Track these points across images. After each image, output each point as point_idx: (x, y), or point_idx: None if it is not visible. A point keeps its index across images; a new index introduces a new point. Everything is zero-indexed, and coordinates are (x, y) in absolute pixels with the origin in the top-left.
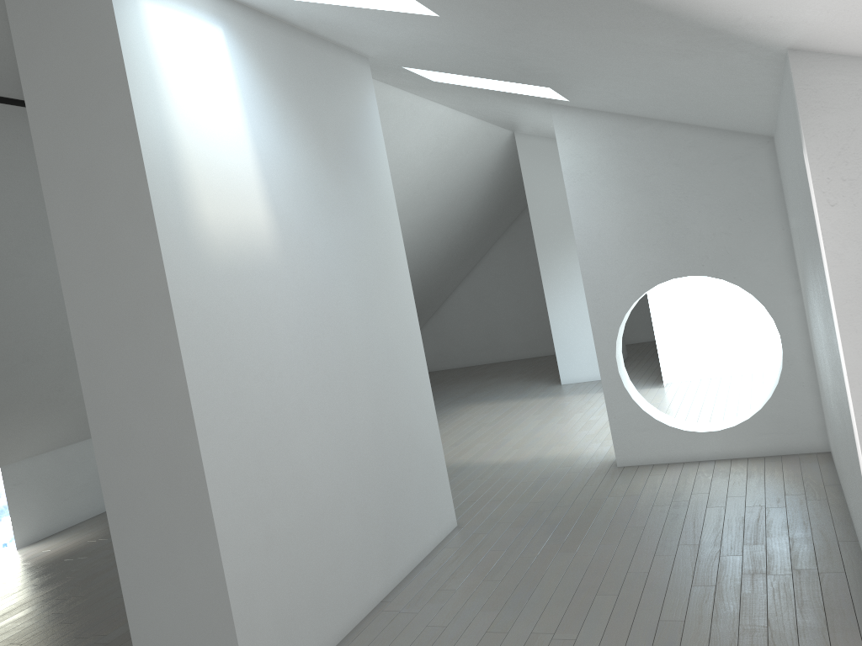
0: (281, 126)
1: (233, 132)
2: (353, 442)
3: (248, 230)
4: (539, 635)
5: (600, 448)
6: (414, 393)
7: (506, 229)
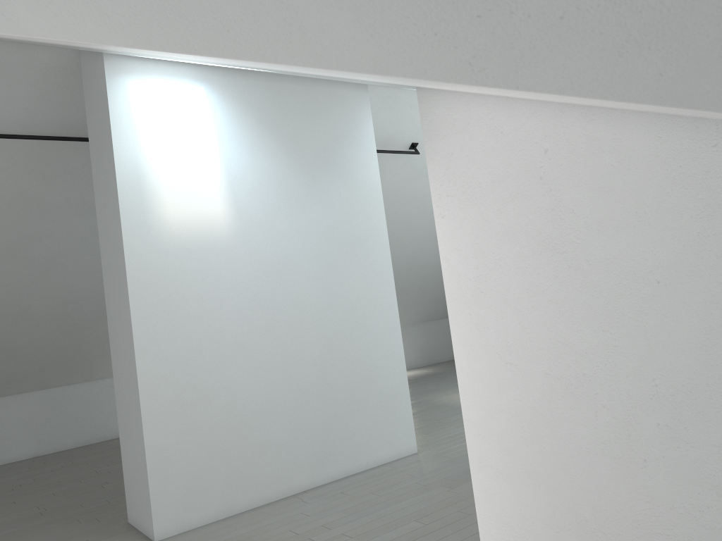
0: (253, 147)
1: (202, 156)
2: (292, 372)
3: (206, 221)
4: (343, 536)
5: None
6: (378, 342)
7: None
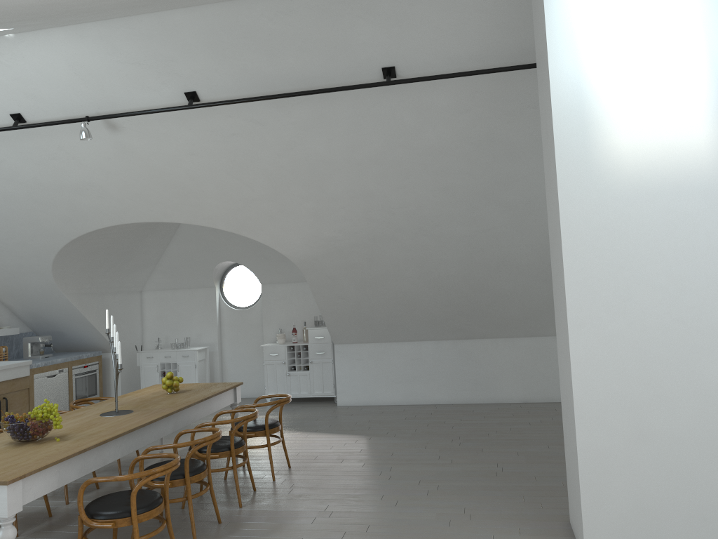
0: None
1: (675, 58)
2: None
3: (677, 152)
4: None
5: None
6: None
7: None
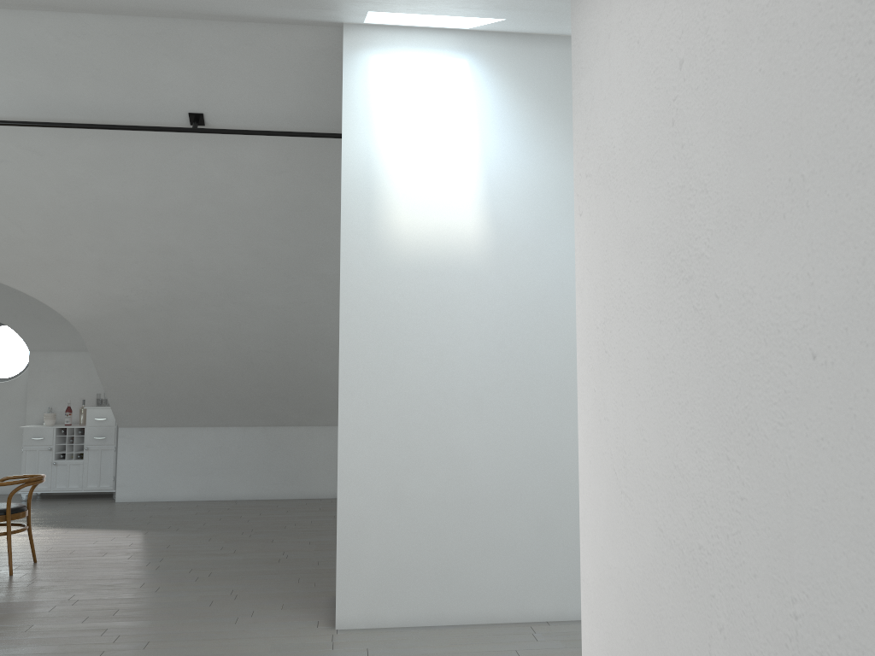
0: (528, 139)
1: (454, 150)
2: (550, 453)
3: (449, 235)
4: None
5: None
6: None
7: None
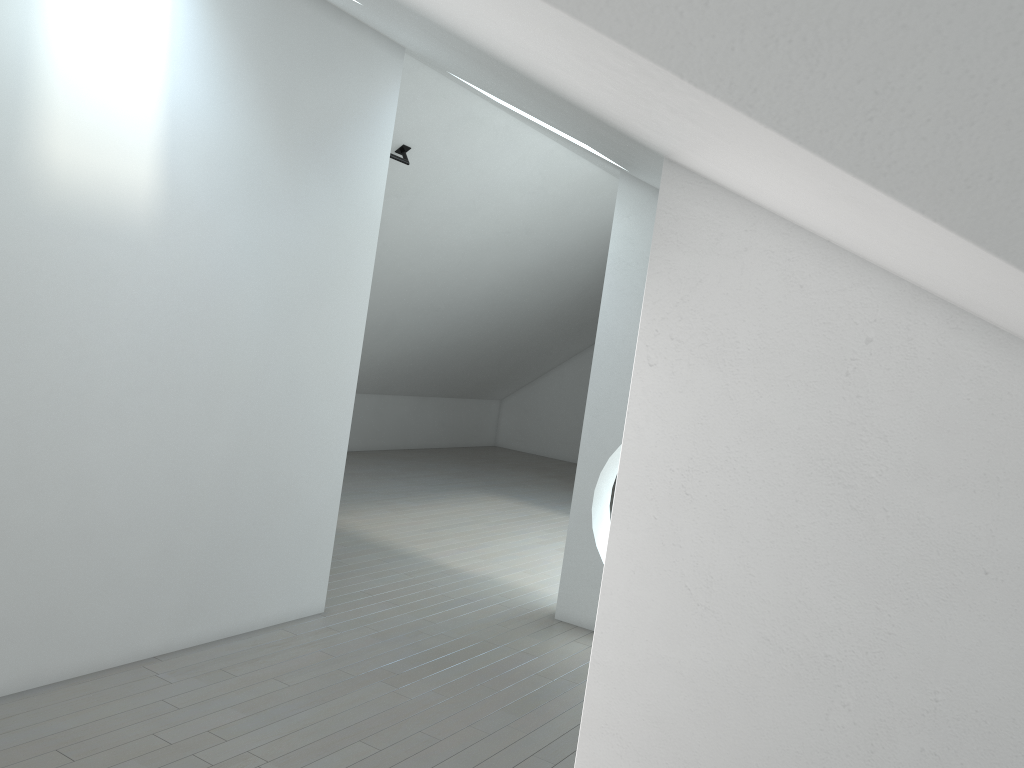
0: (222, 86)
1: (139, 72)
2: (186, 468)
3: (116, 186)
4: (251, 757)
5: None
6: (316, 443)
7: None
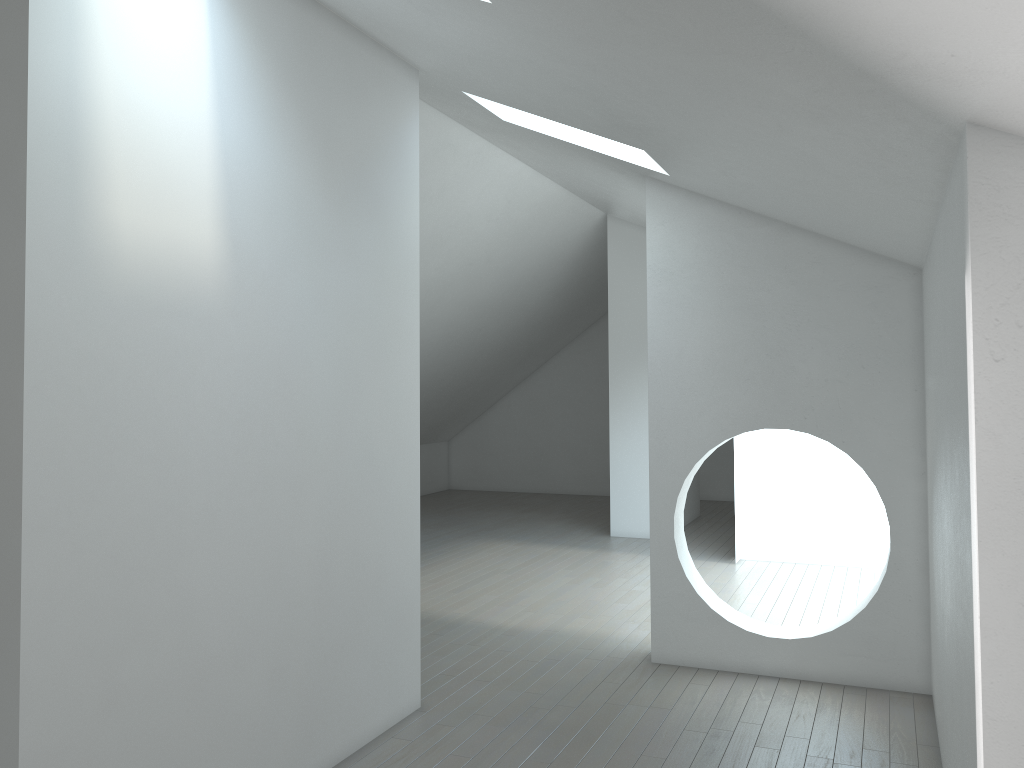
0: (268, 125)
1: (189, 115)
2: (283, 573)
3: (182, 253)
4: None
5: (636, 632)
6: (393, 518)
7: (581, 332)
